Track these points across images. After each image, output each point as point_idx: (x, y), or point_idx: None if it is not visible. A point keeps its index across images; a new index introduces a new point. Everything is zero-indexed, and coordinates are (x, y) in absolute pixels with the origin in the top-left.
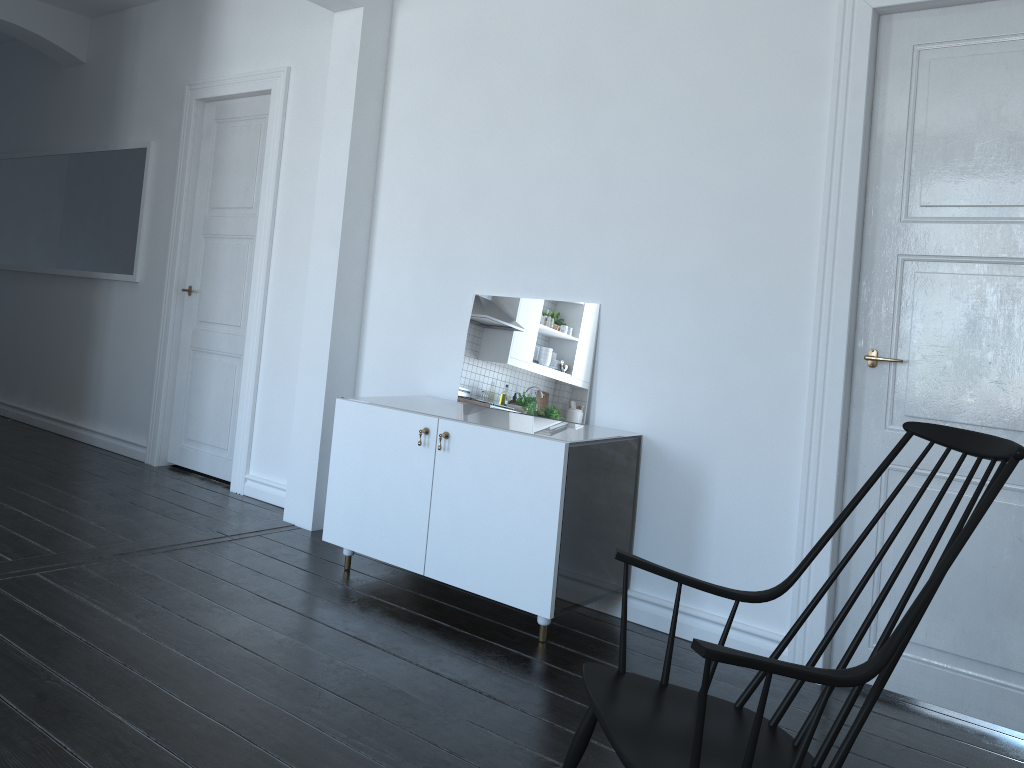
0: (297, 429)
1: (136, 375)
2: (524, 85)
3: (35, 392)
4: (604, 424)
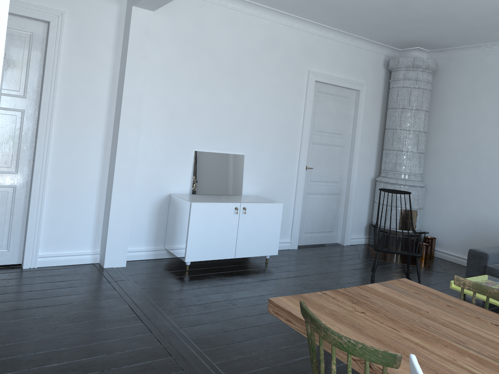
0: (113, 221)
1: None
2: (217, 70)
3: None
4: (244, 194)
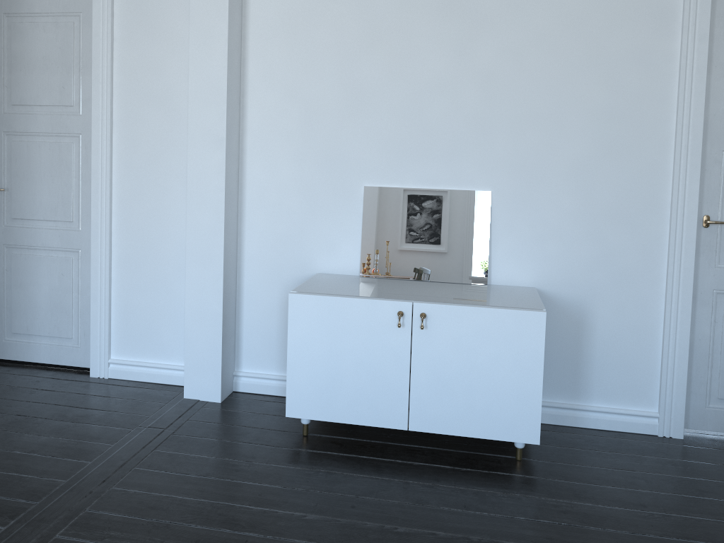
0: (191, 316)
1: None
2: (403, 8)
3: None
4: (500, 282)
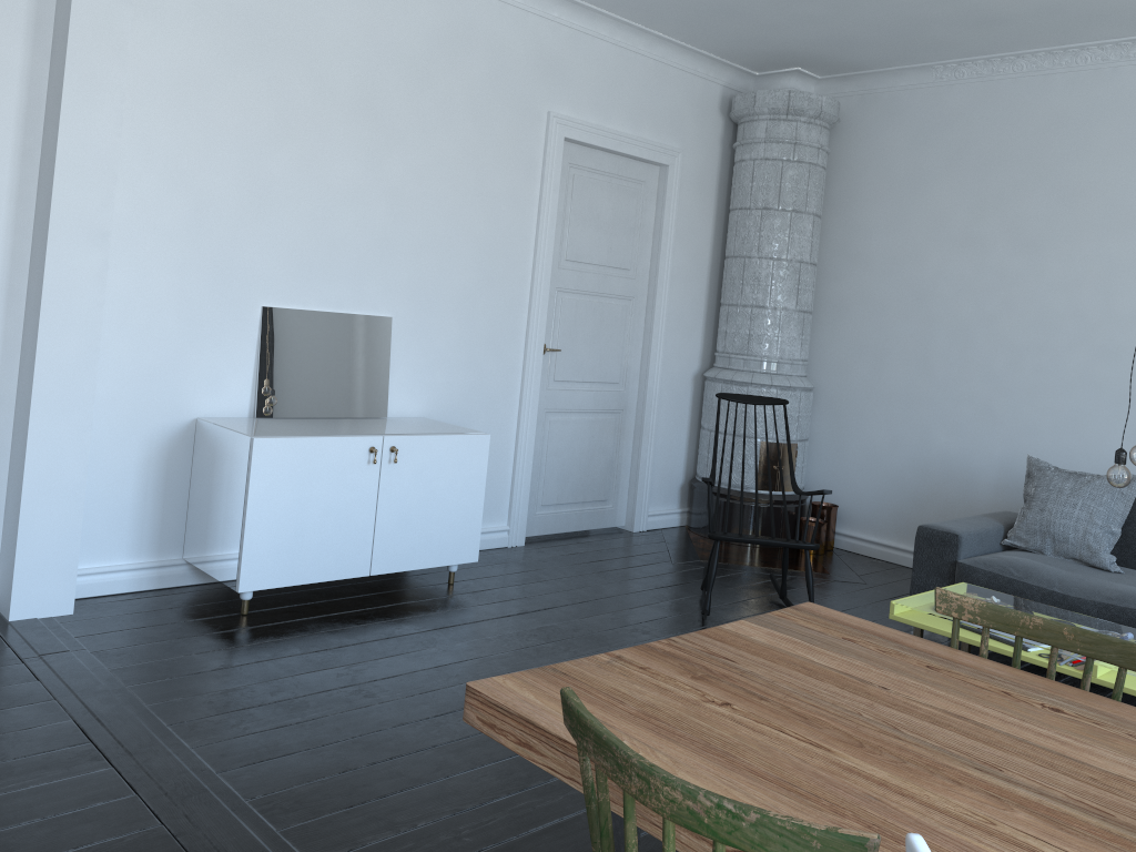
0: (34, 493)
1: None
2: (319, 101)
3: None
4: (393, 415)
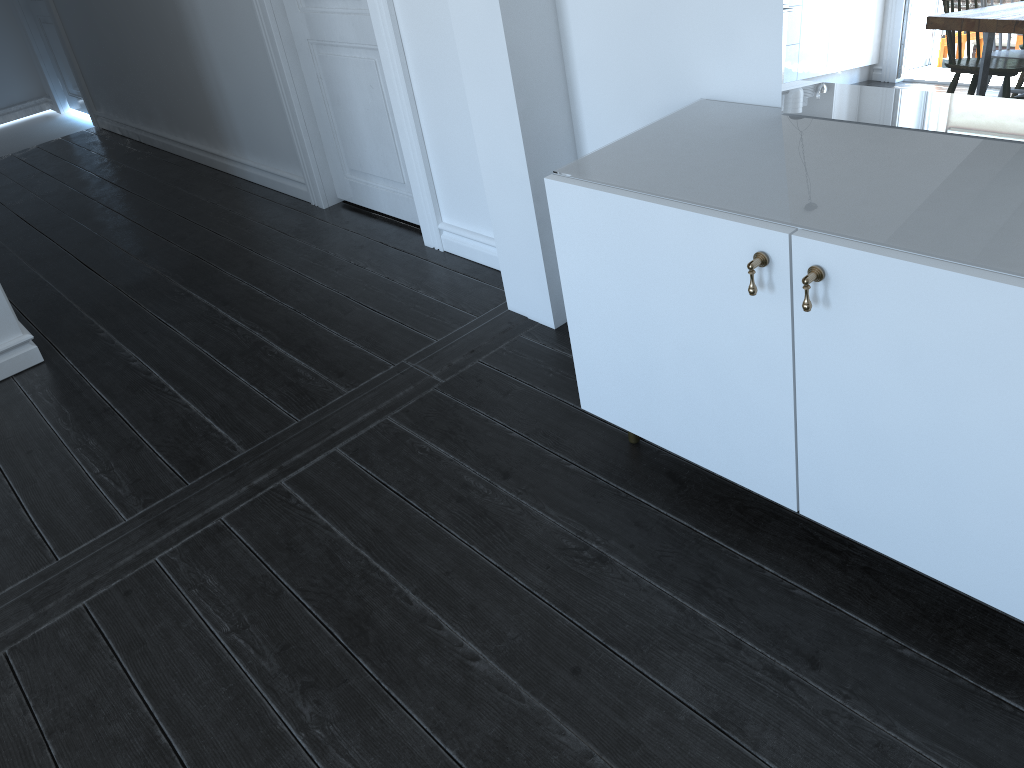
0: (490, 179)
1: (258, 89)
2: None
3: (168, 116)
4: None
